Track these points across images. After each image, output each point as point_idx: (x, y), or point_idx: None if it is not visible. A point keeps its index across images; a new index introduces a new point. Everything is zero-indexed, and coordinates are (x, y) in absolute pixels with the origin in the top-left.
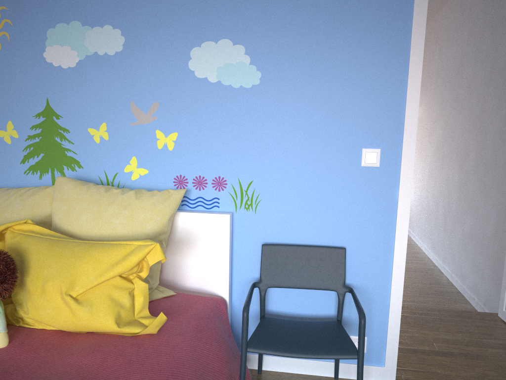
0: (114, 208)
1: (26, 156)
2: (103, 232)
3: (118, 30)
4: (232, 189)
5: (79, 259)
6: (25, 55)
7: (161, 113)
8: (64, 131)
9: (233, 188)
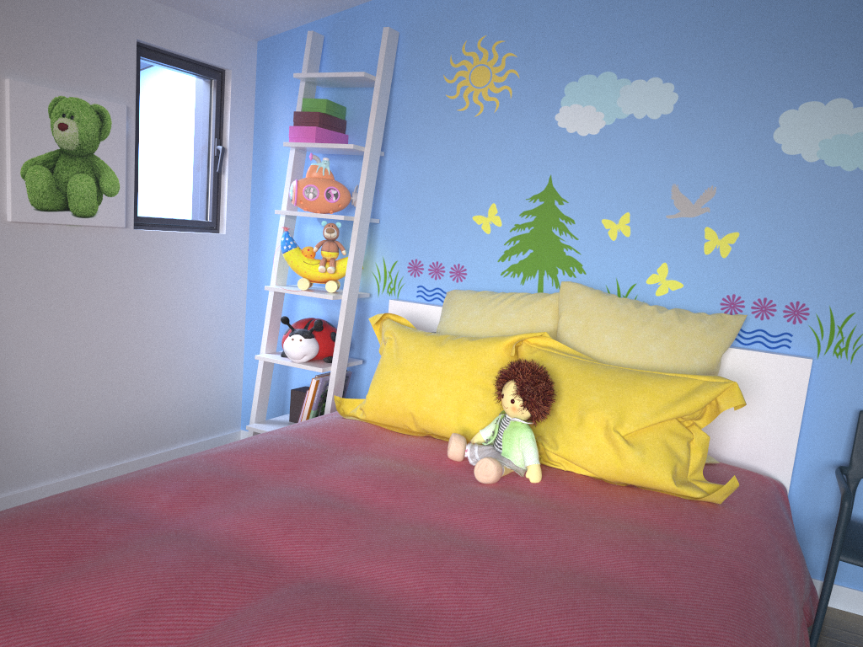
0: (650, 331)
1: (508, 252)
2: (634, 361)
3: (670, 84)
4: (817, 323)
5: (627, 389)
6: (529, 117)
7: (718, 203)
8: (566, 222)
9: (819, 321)
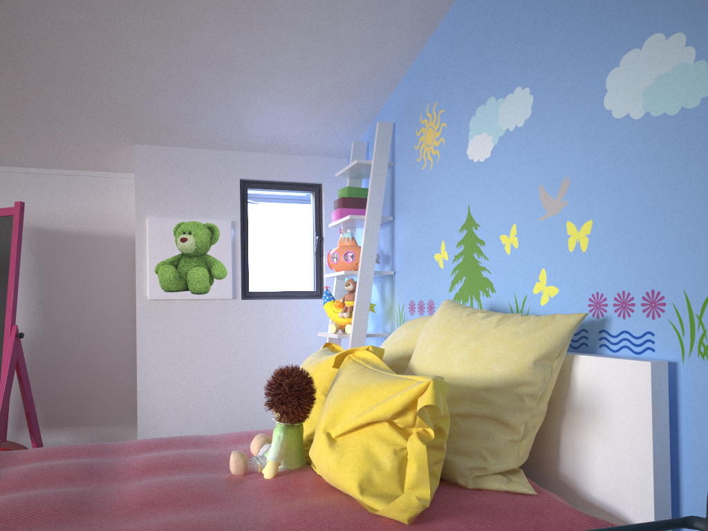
0: (462, 338)
1: (453, 282)
2: (437, 370)
3: (526, 89)
4: (675, 314)
5: (355, 391)
6: (454, 158)
7: (572, 192)
8: (480, 244)
9: (677, 311)
